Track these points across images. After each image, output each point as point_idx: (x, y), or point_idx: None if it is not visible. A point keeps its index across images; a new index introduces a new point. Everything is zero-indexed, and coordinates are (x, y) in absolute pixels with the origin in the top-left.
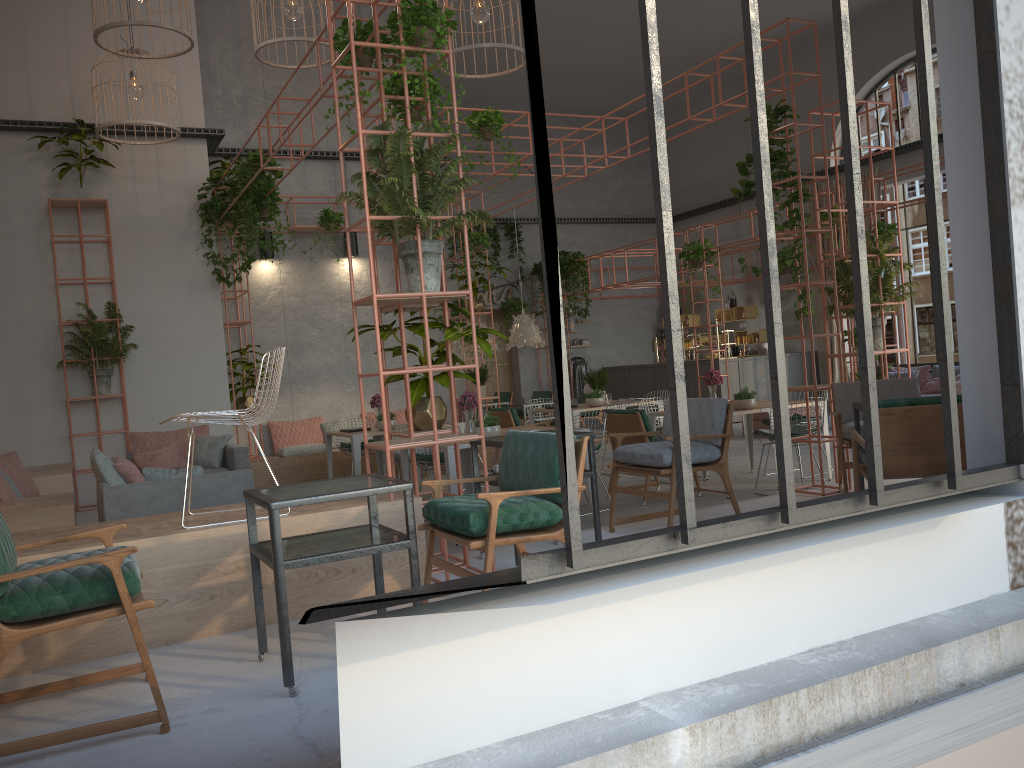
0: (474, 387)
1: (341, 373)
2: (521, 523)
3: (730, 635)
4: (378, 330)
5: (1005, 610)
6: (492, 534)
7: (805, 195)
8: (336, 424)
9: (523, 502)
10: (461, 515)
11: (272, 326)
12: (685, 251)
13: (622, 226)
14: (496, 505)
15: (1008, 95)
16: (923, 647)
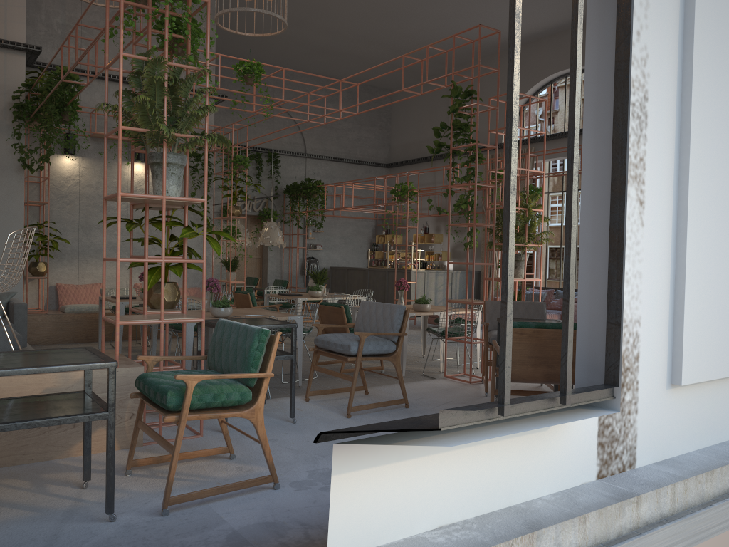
0: (227, 272)
1: (122, 251)
2: (214, 402)
3: (374, 516)
4: (120, 223)
5: (592, 498)
6: (186, 411)
7: (480, 158)
8: (113, 290)
9: (219, 383)
10: (161, 391)
11: (68, 208)
12: (395, 189)
13: (354, 166)
14: (192, 386)
15: (632, 99)
16: (528, 530)
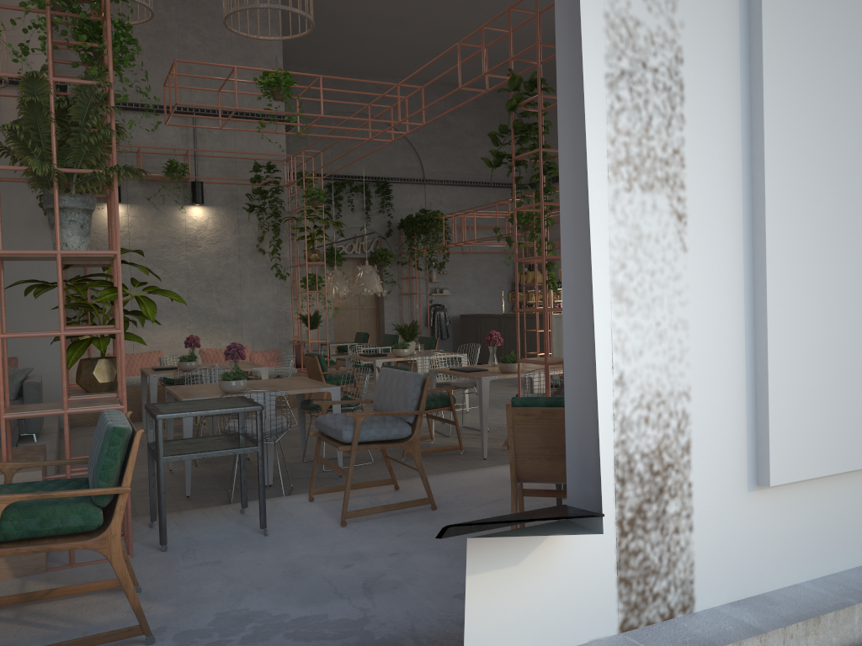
0: (307, 330)
1: (183, 311)
2: (42, 529)
3: None
4: None
5: None
6: None
7: (553, 168)
8: (174, 358)
9: (55, 503)
10: None
11: None
12: None
13: (486, 189)
14: None
15: (653, 63)
16: None
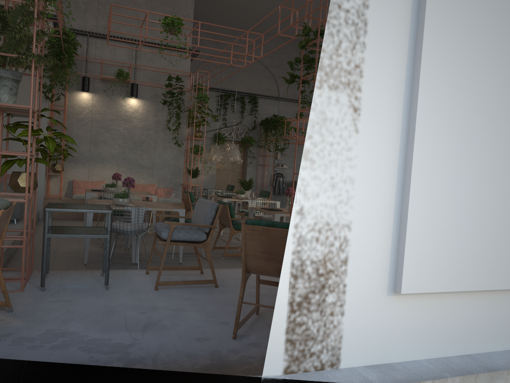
0: (190, 178)
1: (119, 159)
2: None
3: None
4: None
5: None
6: None
7: None
8: None
9: None
10: None
11: (83, 128)
12: None
13: None
14: None
15: (346, 6)
16: None
